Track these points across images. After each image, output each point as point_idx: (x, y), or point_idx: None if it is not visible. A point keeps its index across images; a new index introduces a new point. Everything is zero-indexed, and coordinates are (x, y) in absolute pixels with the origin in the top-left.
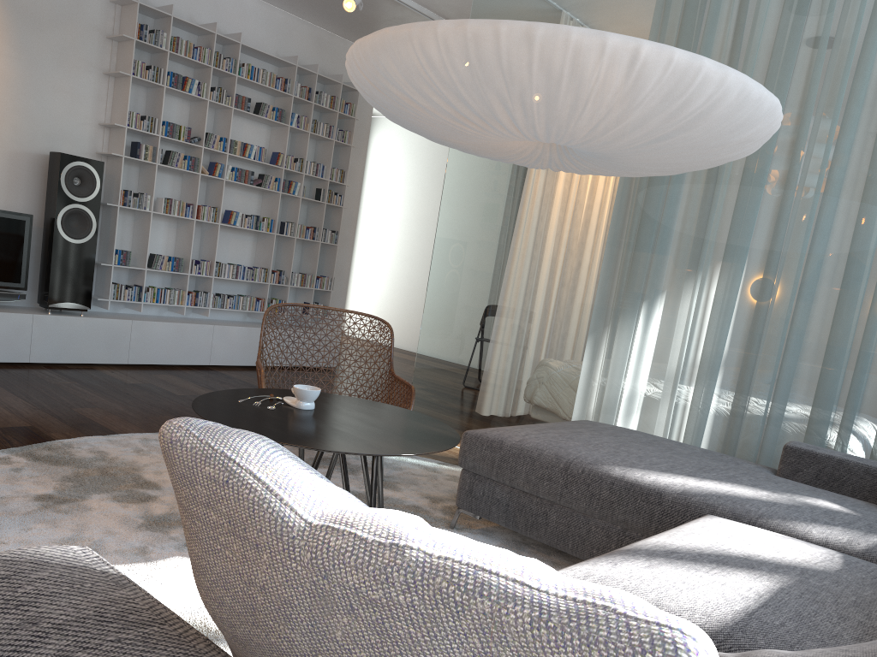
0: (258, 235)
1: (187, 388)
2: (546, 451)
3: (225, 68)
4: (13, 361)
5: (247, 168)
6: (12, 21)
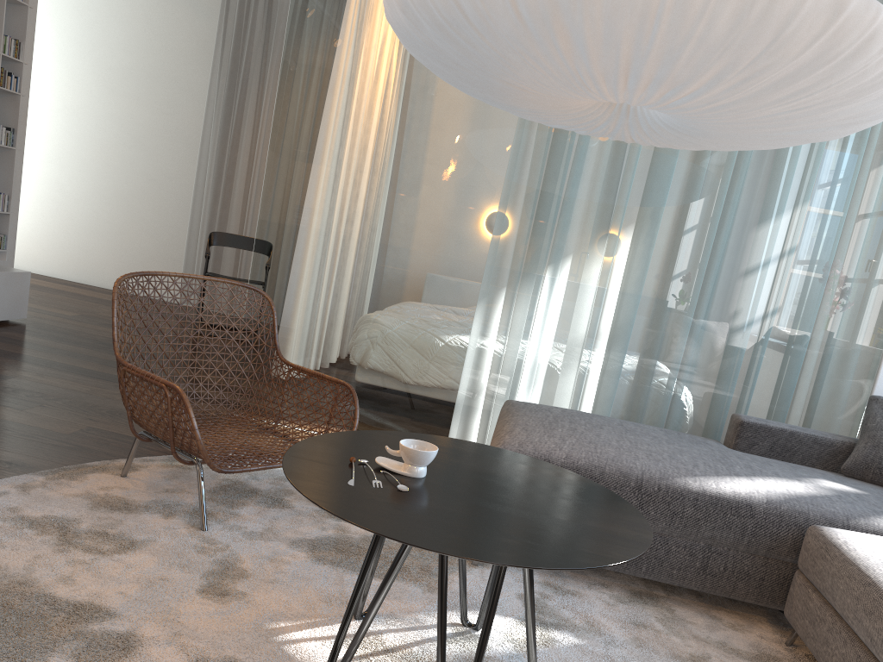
0: None
1: None
2: (607, 468)
3: None
4: None
5: None
6: None
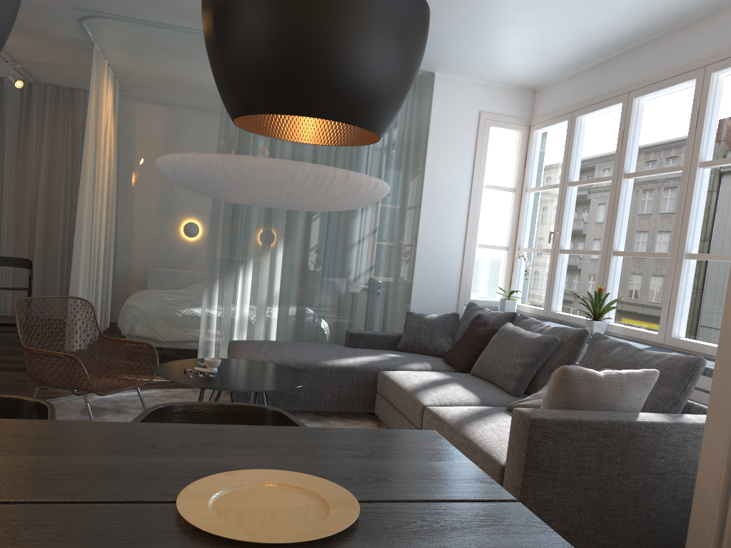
0: None
1: None
2: (290, 362)
3: None
4: None
5: None
6: None
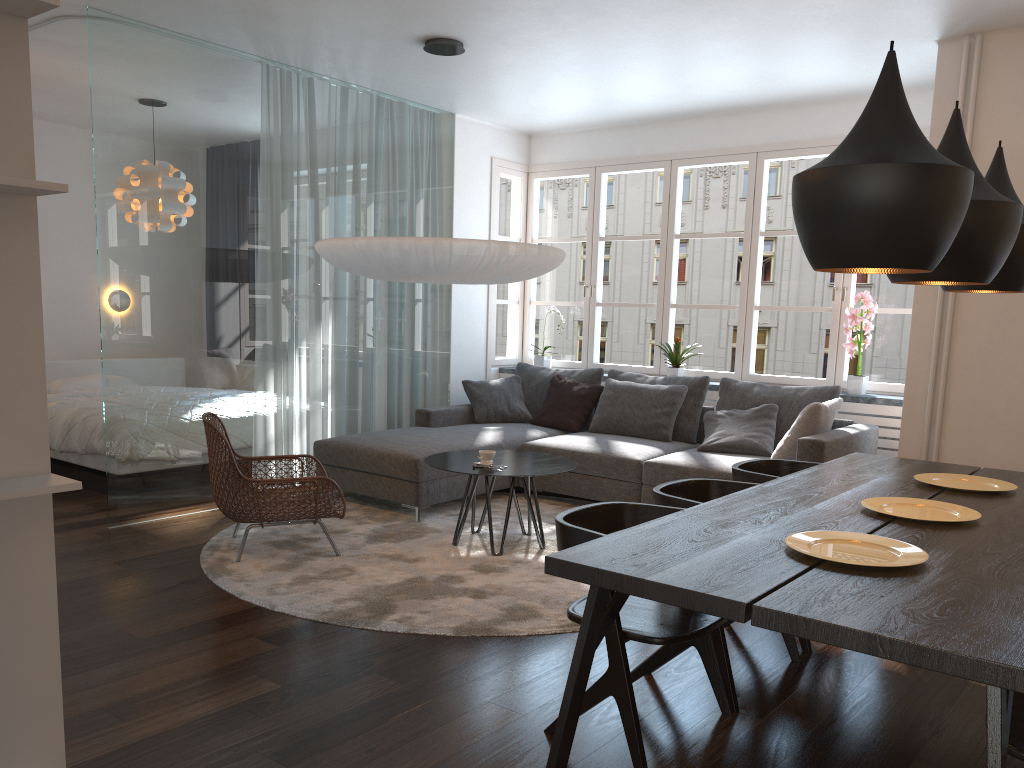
0: None
1: None
2: (454, 449)
3: None
4: None
5: None
6: None
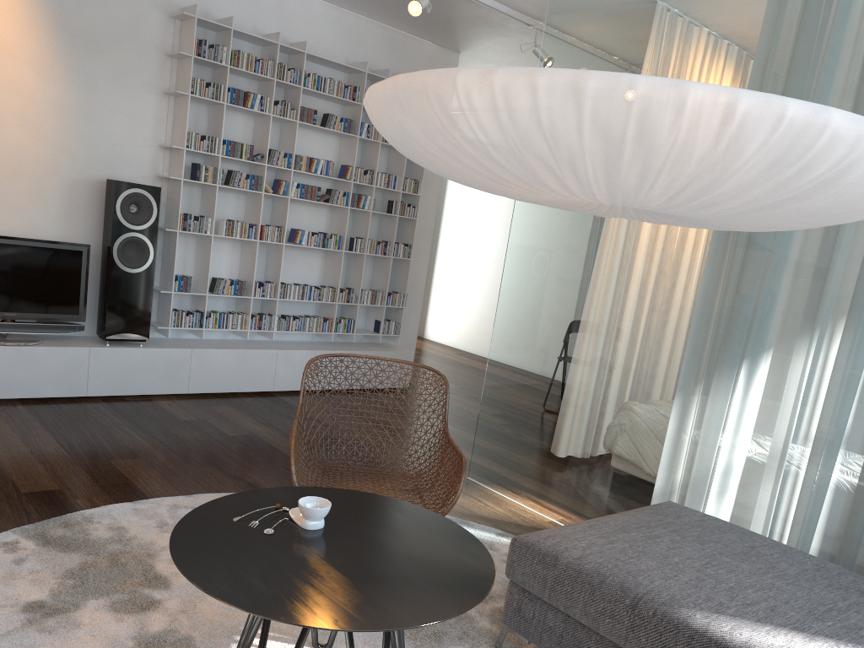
0: (326, 252)
1: (241, 425)
2: (610, 578)
3: (289, 80)
4: (70, 395)
5: (315, 182)
6: (68, 45)
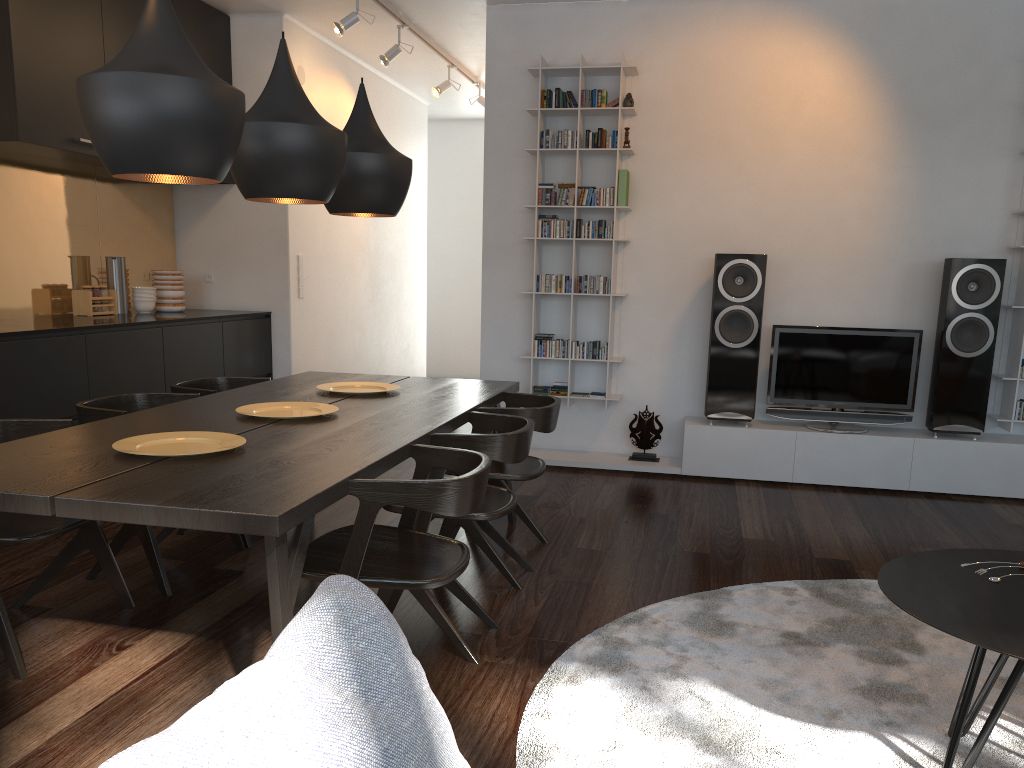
0: None
1: None
2: None
3: None
4: (890, 488)
5: None
6: (912, 129)
